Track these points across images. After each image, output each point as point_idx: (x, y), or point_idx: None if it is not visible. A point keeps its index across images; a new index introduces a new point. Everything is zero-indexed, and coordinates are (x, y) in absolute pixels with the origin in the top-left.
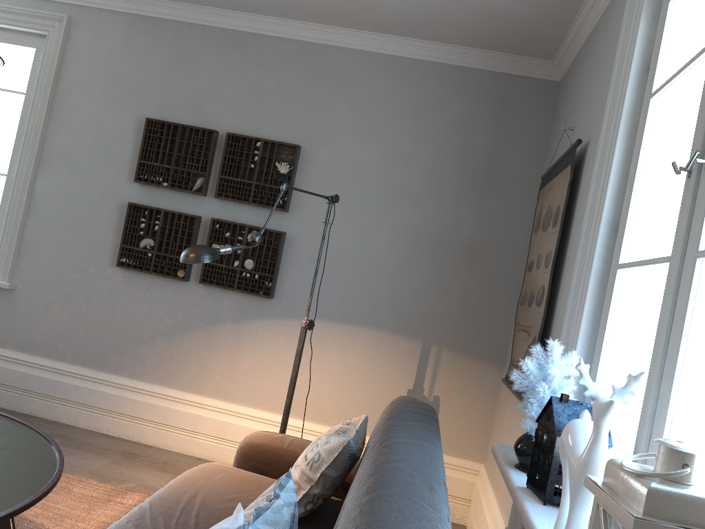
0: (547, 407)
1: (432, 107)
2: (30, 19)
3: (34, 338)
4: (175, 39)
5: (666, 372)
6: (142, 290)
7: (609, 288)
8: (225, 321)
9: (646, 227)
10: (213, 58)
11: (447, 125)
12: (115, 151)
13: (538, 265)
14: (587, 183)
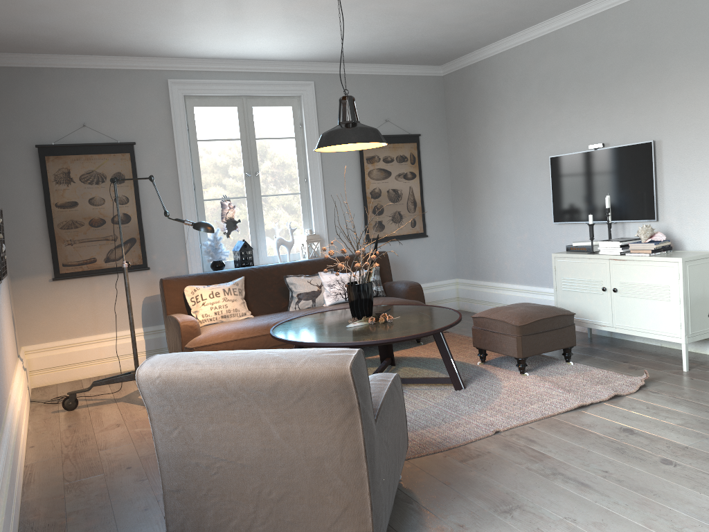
0: (243, 244)
1: None
2: None
3: None
4: None
5: (260, 224)
6: None
7: (200, 208)
8: None
9: (222, 188)
10: None
11: None
12: None
13: (98, 203)
14: (150, 165)
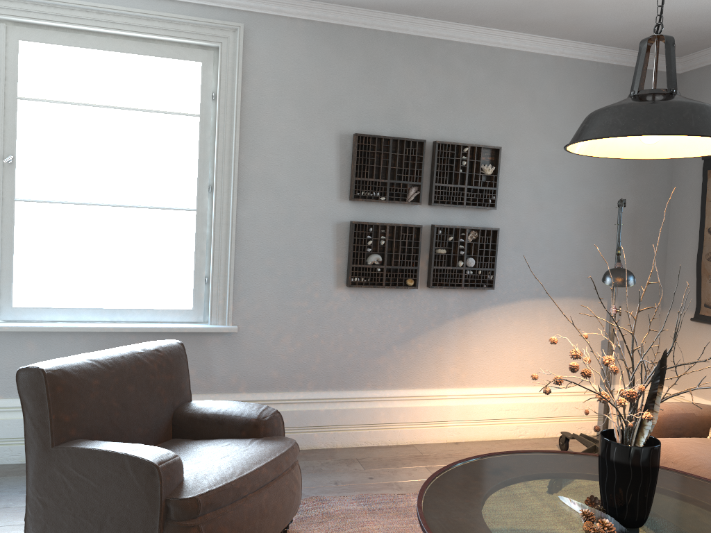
0: None
1: (593, 102)
2: (196, 29)
3: (268, 375)
4: (362, 47)
5: None
6: (371, 304)
7: None
8: (452, 317)
9: None
10: (403, 66)
11: None
12: (320, 170)
13: None
14: None
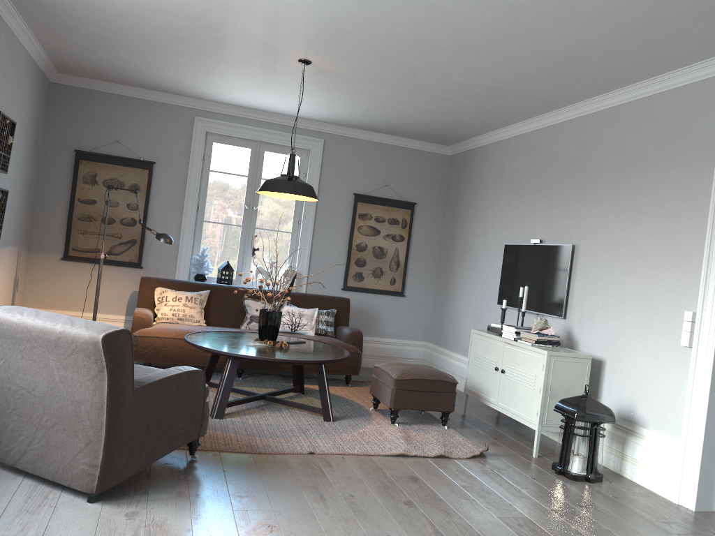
0: (226, 265)
1: (31, 93)
2: None
3: None
4: None
5: (248, 252)
6: None
7: (199, 227)
8: None
9: (222, 214)
10: None
11: (33, 105)
12: None
13: (112, 205)
14: (164, 183)
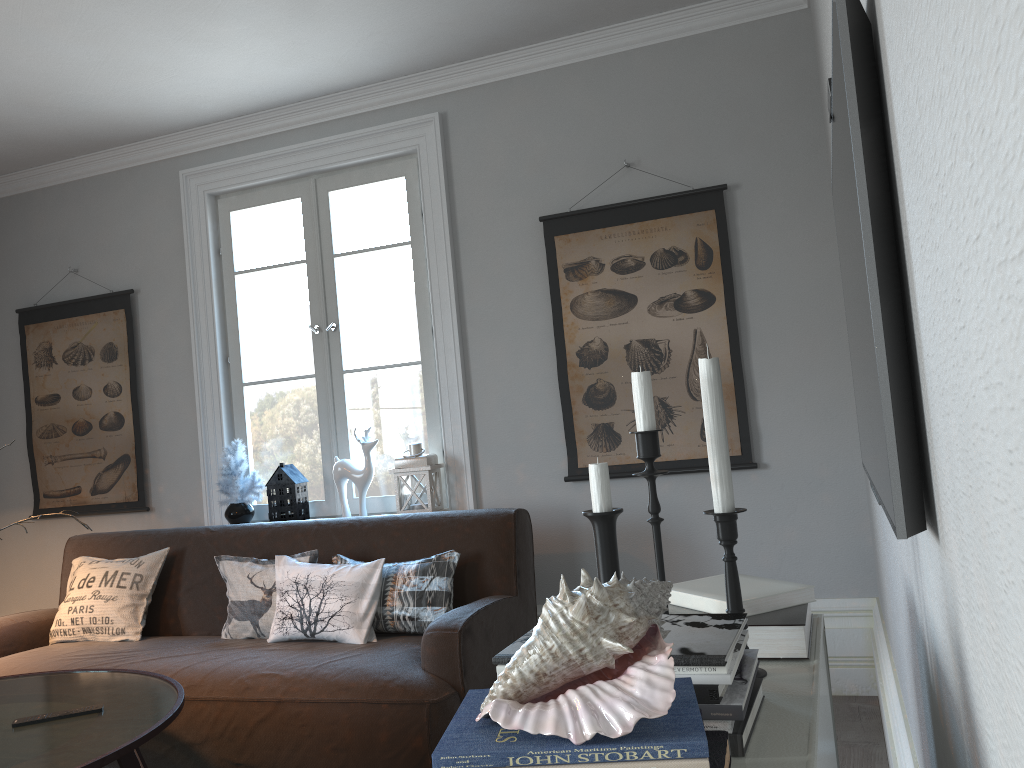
0: (275, 473)
1: None
2: None
3: None
4: None
5: (340, 430)
6: None
7: (237, 400)
8: None
9: (274, 359)
10: None
11: None
12: None
13: (83, 396)
14: (159, 326)
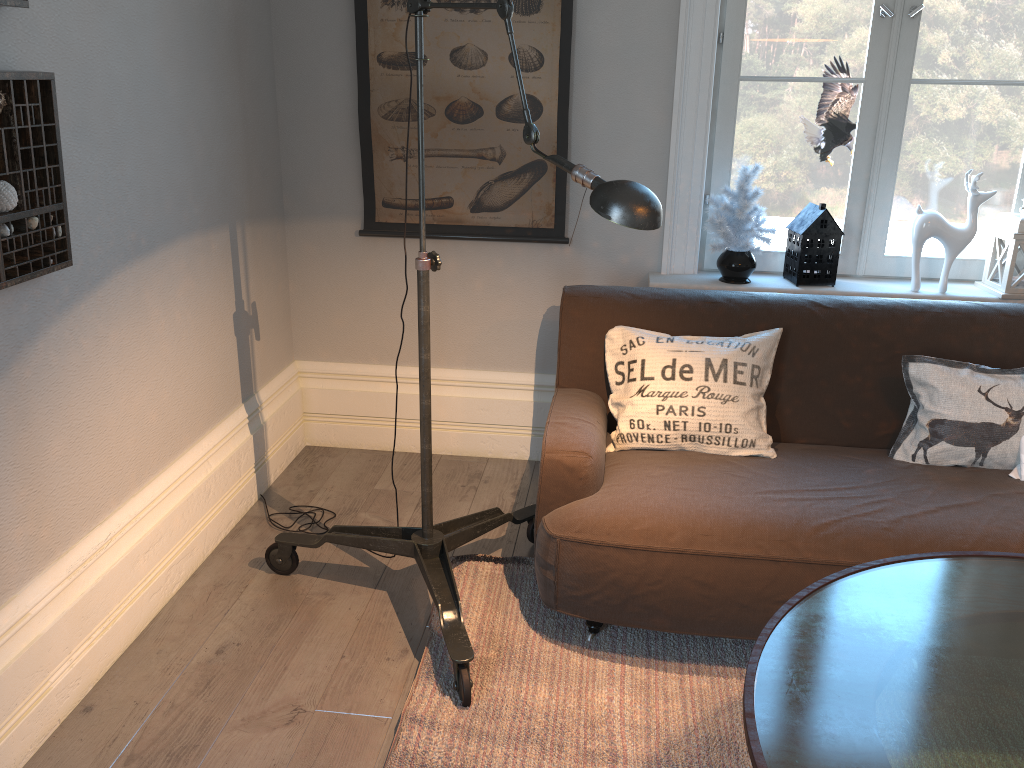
0: (817, 219)
1: None
2: None
3: None
4: None
5: (885, 164)
6: None
7: (726, 100)
8: None
9: (798, 46)
10: None
11: None
12: None
13: (470, 64)
14: None
